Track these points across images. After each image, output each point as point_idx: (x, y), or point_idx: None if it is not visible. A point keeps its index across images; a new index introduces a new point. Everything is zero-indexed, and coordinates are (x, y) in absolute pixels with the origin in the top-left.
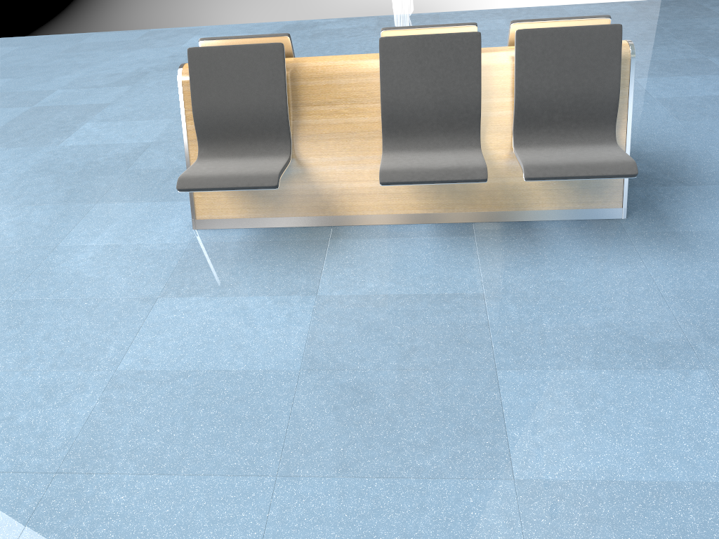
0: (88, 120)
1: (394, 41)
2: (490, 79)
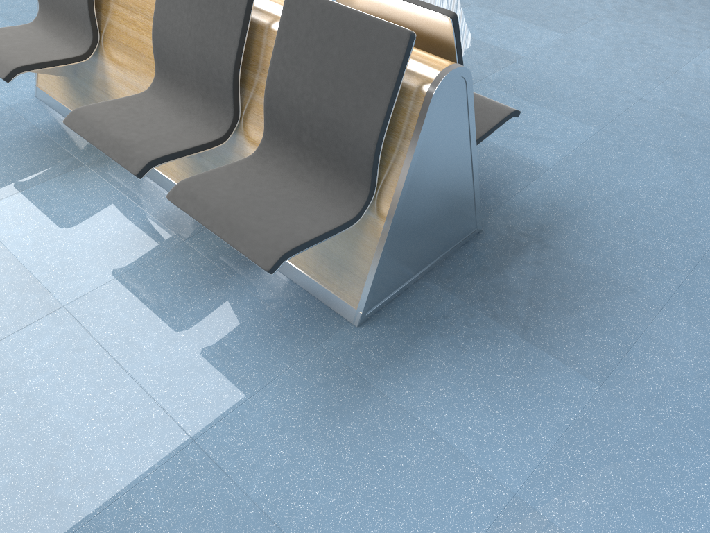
0: None
1: None
2: (264, 48)
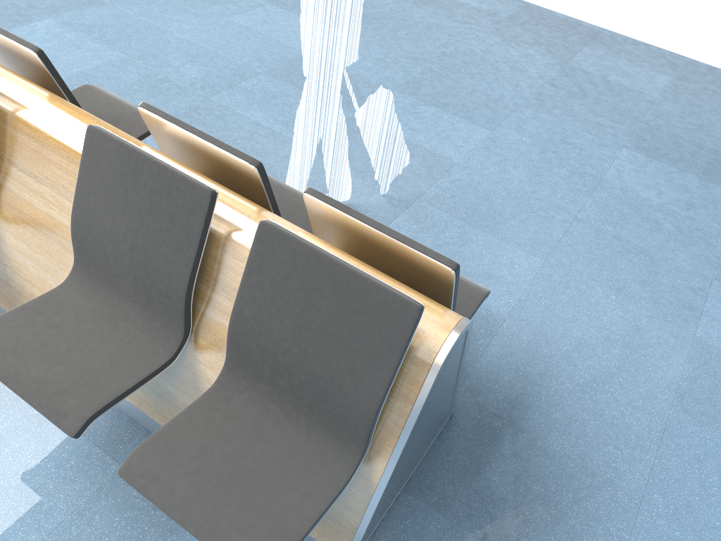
0: (54, 16)
1: (103, 140)
2: (223, 266)
